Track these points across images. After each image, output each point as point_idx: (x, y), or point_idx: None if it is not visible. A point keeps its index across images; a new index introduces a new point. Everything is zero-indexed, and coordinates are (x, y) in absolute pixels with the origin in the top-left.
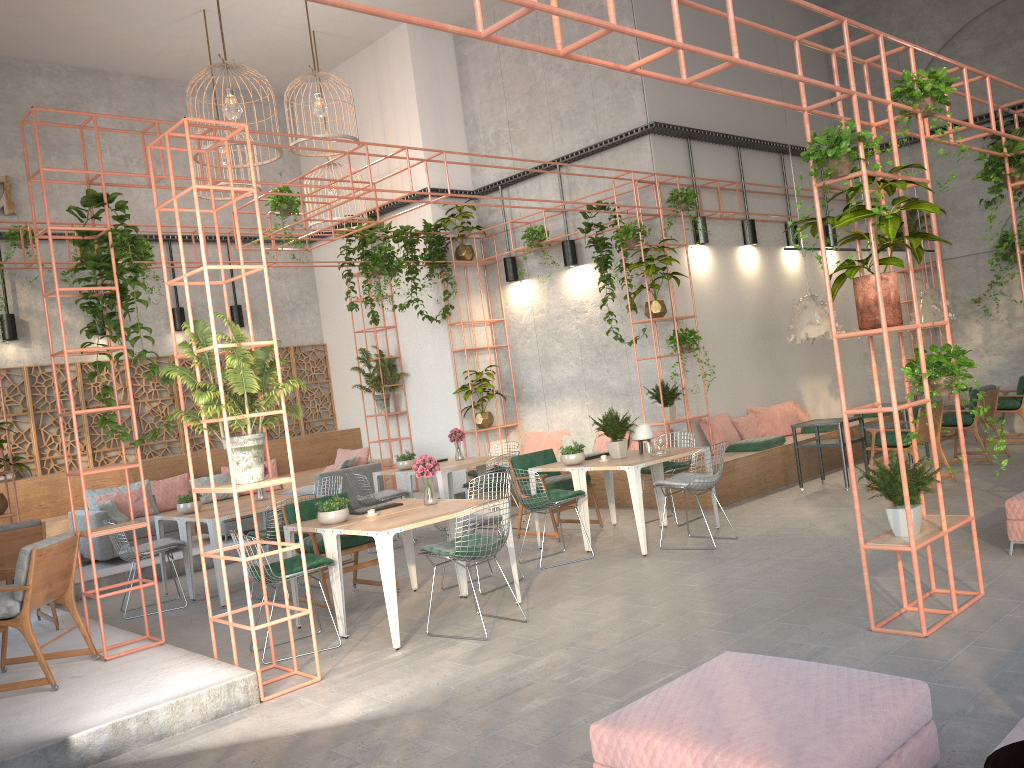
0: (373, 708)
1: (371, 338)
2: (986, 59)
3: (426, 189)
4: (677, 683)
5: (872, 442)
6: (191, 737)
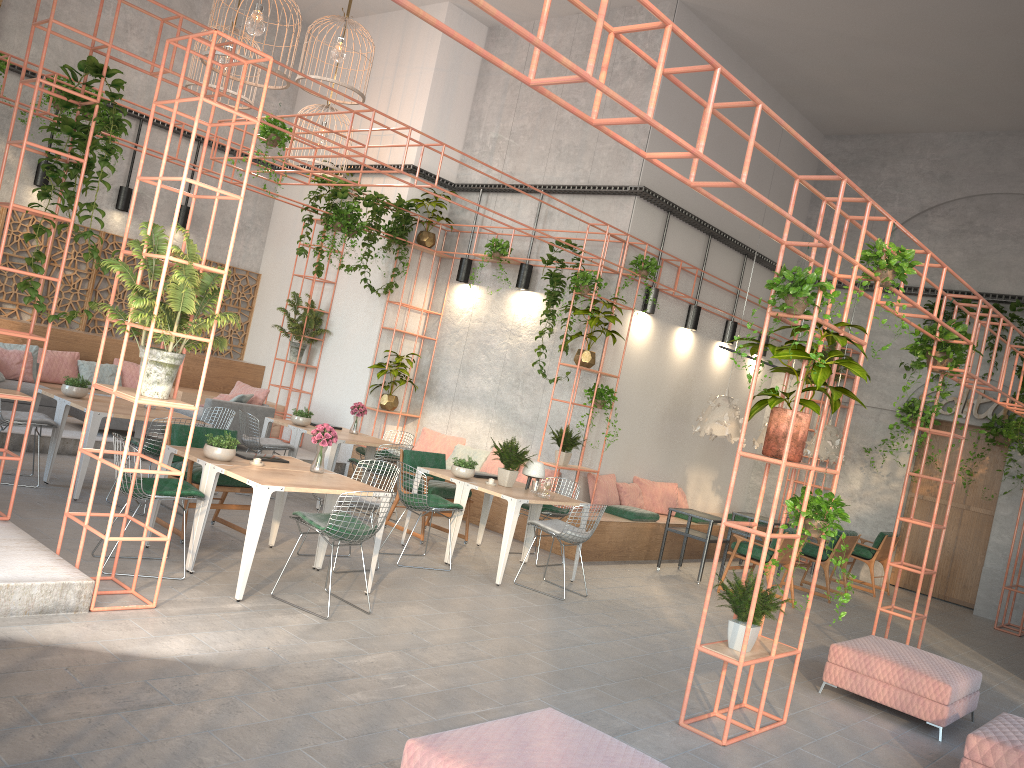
0: (199, 652)
1: (307, 285)
2: (949, 240)
3: (411, 166)
4: (497, 724)
5: (735, 548)
6: (10, 625)
